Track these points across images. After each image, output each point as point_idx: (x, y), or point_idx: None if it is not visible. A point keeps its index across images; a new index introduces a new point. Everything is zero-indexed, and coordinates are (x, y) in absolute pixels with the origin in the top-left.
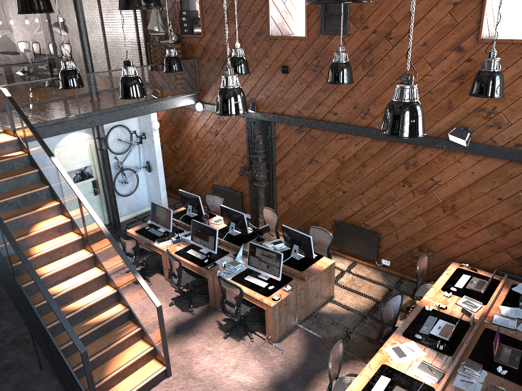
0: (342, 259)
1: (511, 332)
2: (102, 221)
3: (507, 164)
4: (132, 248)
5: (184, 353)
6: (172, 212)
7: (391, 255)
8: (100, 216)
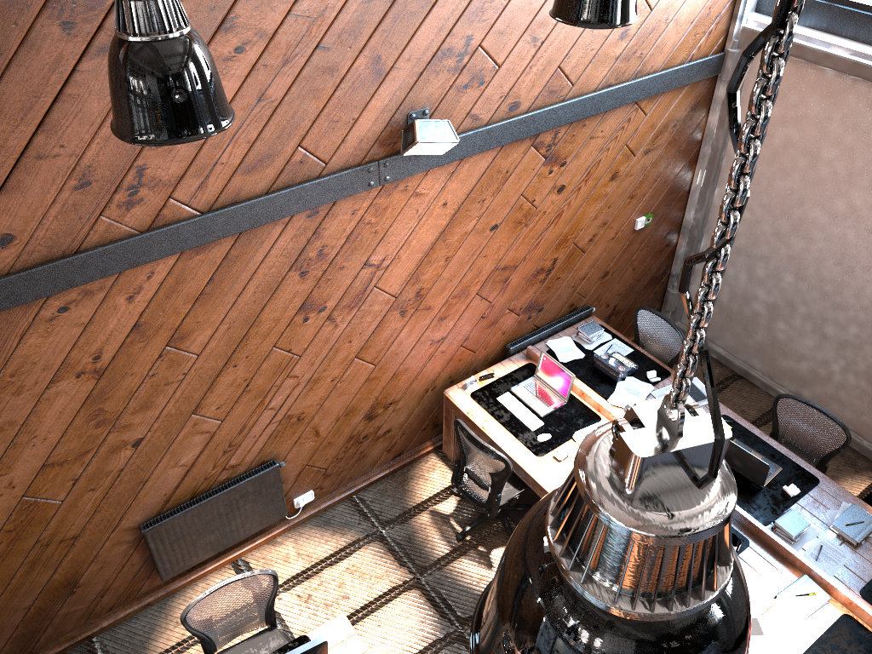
0: (206, 584)
1: None
2: None
3: (501, 154)
4: None
5: None
6: None
7: (312, 476)
8: None
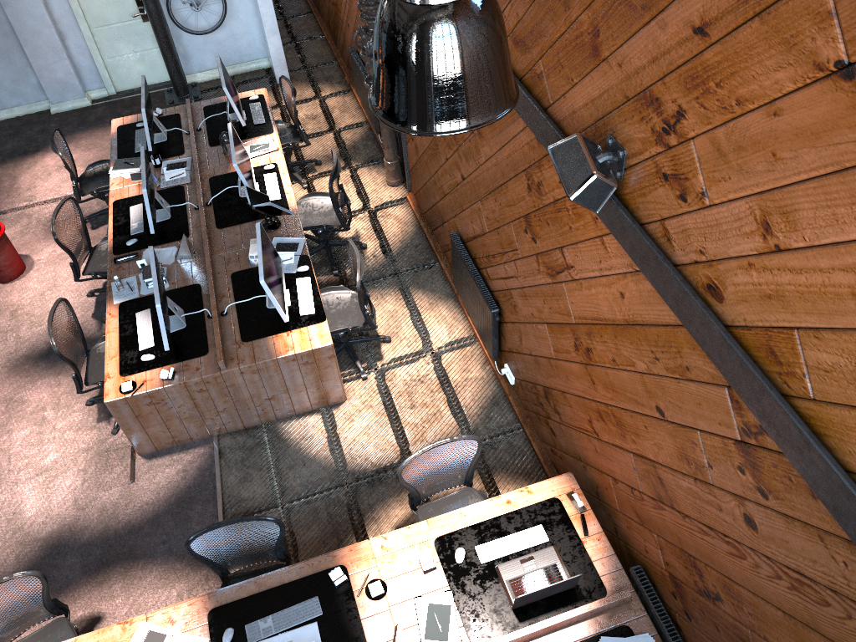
0: (459, 320)
1: None
2: (167, 73)
3: (685, 332)
4: (64, 167)
5: (13, 402)
6: (145, 114)
7: (515, 367)
8: (162, 64)
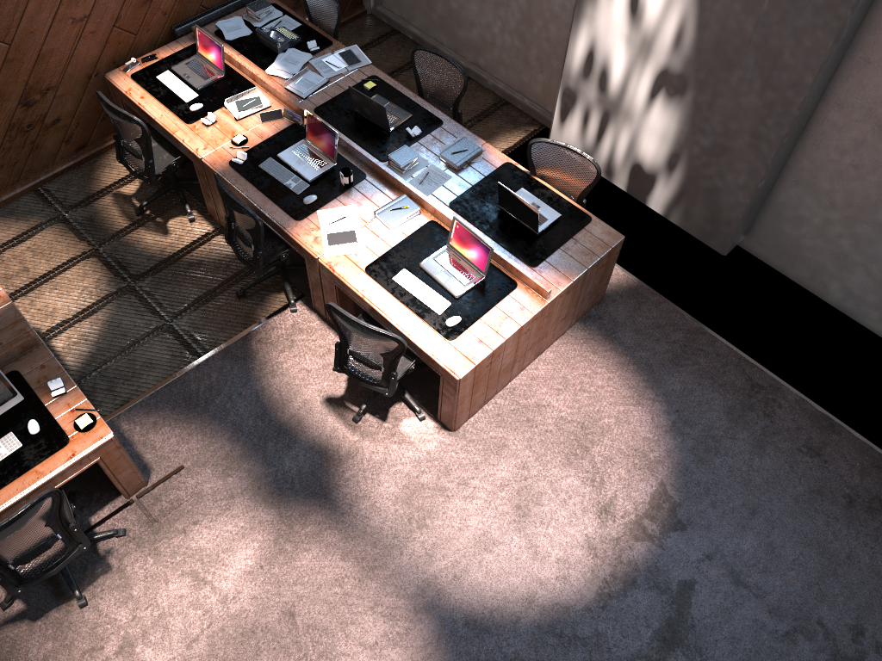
0: None
1: (332, 88)
2: None
3: None
4: None
5: None
6: None
7: None
8: None
